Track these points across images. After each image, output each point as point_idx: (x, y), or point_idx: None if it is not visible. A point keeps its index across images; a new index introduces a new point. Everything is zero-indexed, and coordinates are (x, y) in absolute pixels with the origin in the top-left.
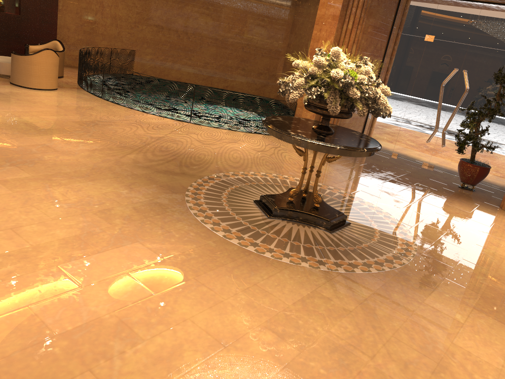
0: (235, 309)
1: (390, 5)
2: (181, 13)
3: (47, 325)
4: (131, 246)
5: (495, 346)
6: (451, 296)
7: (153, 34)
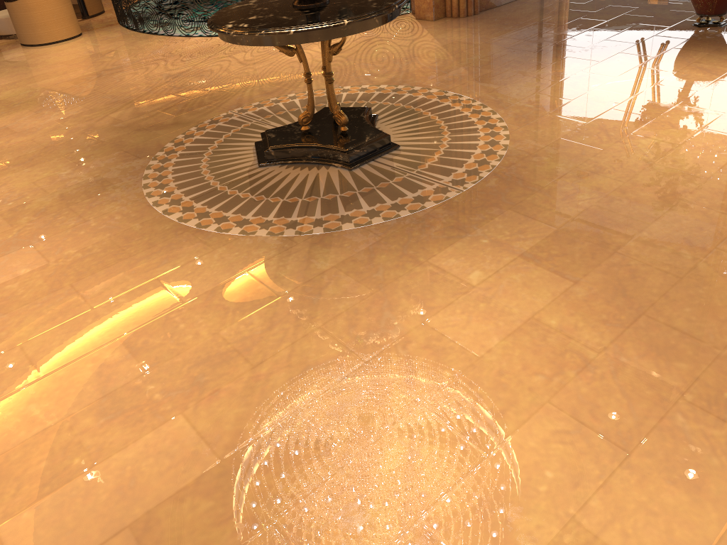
0: (97, 320)
1: None
2: None
3: None
4: (16, 254)
5: (504, 318)
6: (491, 242)
7: None
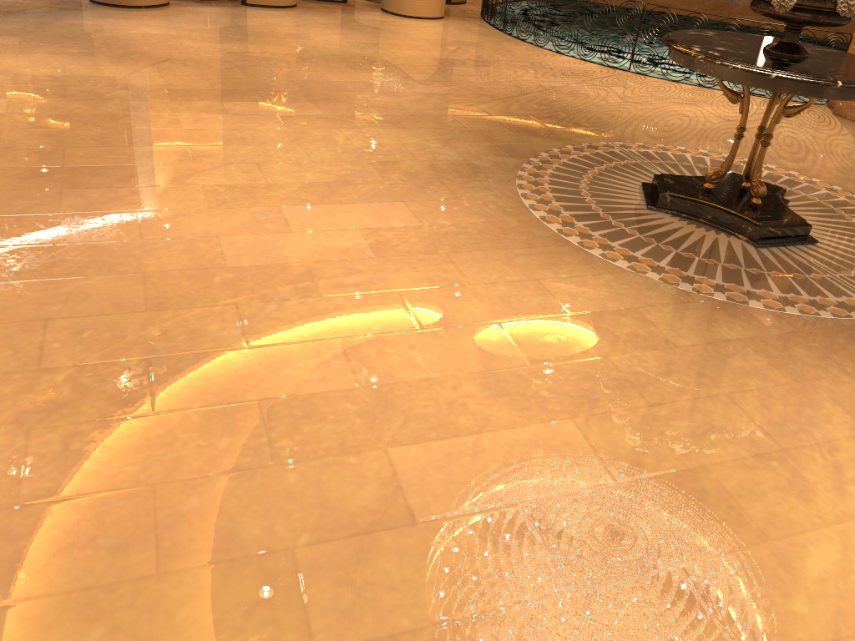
0: (476, 297)
1: None
2: None
3: (224, 257)
4: (388, 205)
5: None
6: None
7: None
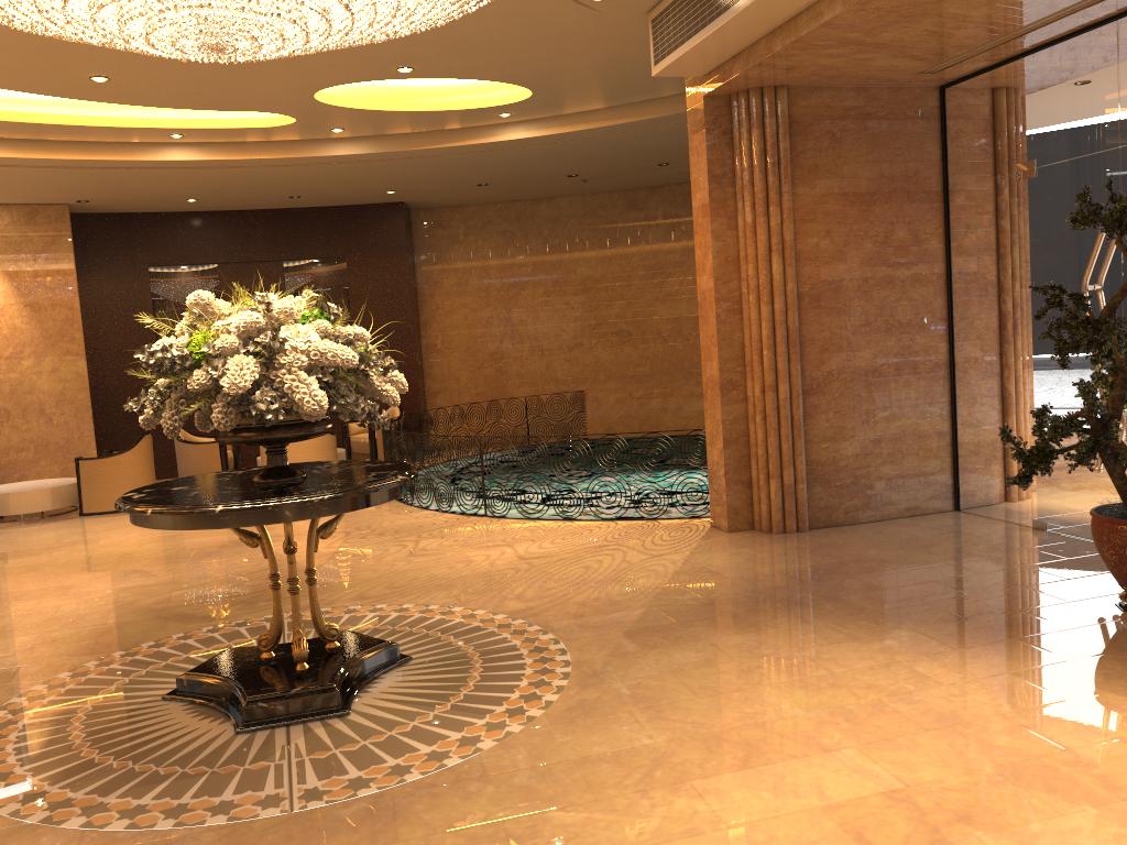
0: None
1: (901, 128)
2: (660, 294)
3: None
4: None
5: None
6: None
7: (613, 350)
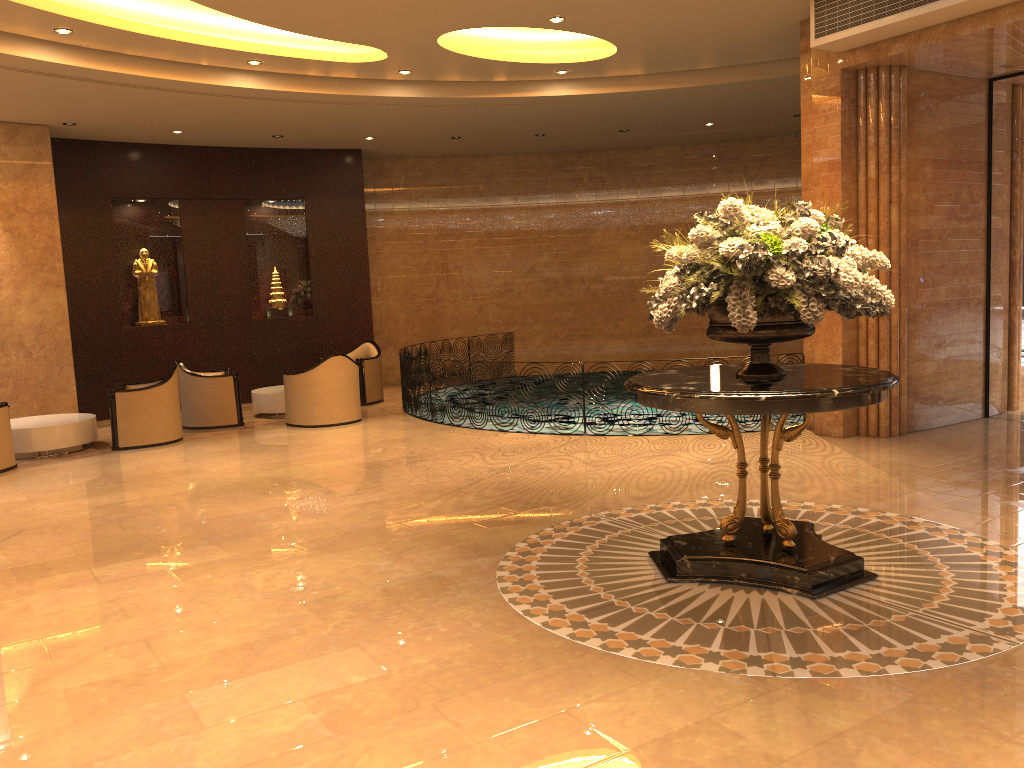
0: (490, 760)
1: (967, 110)
2: (584, 247)
3: None
4: (338, 655)
5: None
6: None
7: (540, 296)
